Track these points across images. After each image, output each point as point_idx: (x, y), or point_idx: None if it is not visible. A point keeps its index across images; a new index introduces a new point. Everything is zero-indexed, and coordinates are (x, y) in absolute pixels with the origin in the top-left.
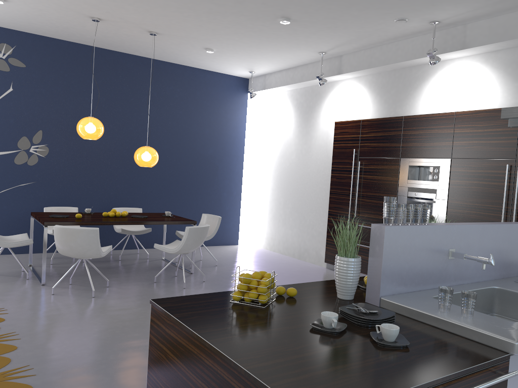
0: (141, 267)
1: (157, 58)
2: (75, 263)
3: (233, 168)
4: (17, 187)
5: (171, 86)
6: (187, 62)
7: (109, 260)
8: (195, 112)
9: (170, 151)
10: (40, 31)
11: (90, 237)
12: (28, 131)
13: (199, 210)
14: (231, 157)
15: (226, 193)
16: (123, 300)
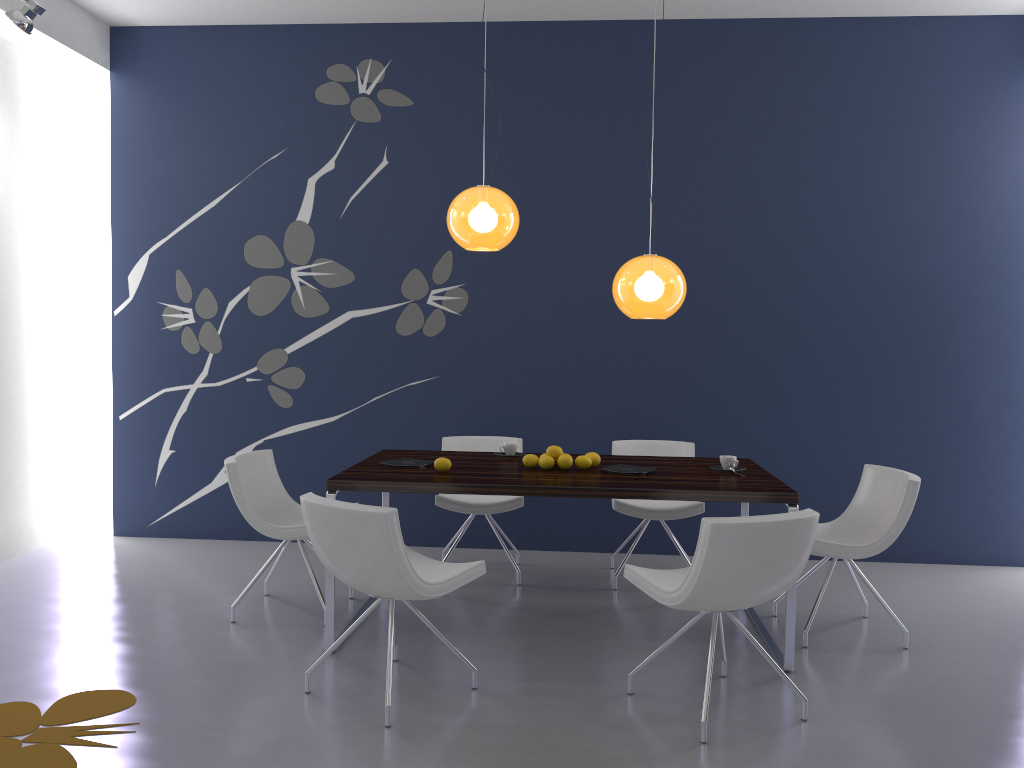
0: (650, 621)
1: (740, 14)
2: (369, 608)
3: (1017, 316)
4: (403, 389)
5: (788, 87)
6: (830, 4)
7: (586, 586)
8: (869, 152)
9: (791, 276)
10: (430, 10)
11: (370, 536)
12: (423, 255)
13: (893, 451)
14: (1008, 282)
15: (992, 398)
16: (452, 760)
